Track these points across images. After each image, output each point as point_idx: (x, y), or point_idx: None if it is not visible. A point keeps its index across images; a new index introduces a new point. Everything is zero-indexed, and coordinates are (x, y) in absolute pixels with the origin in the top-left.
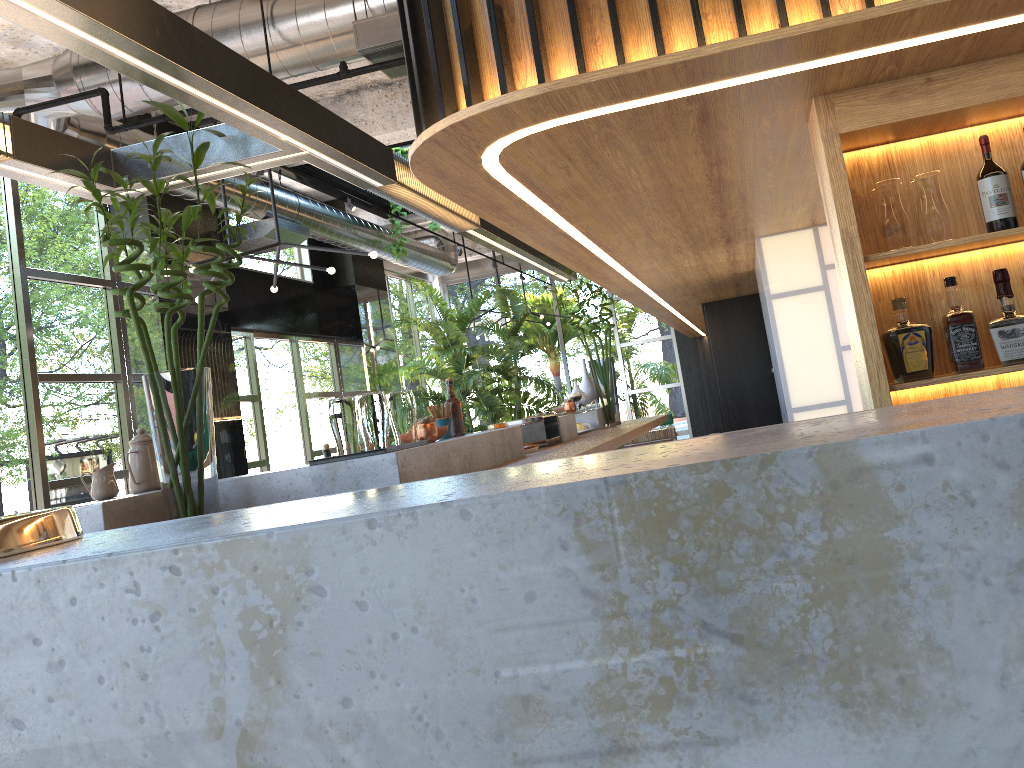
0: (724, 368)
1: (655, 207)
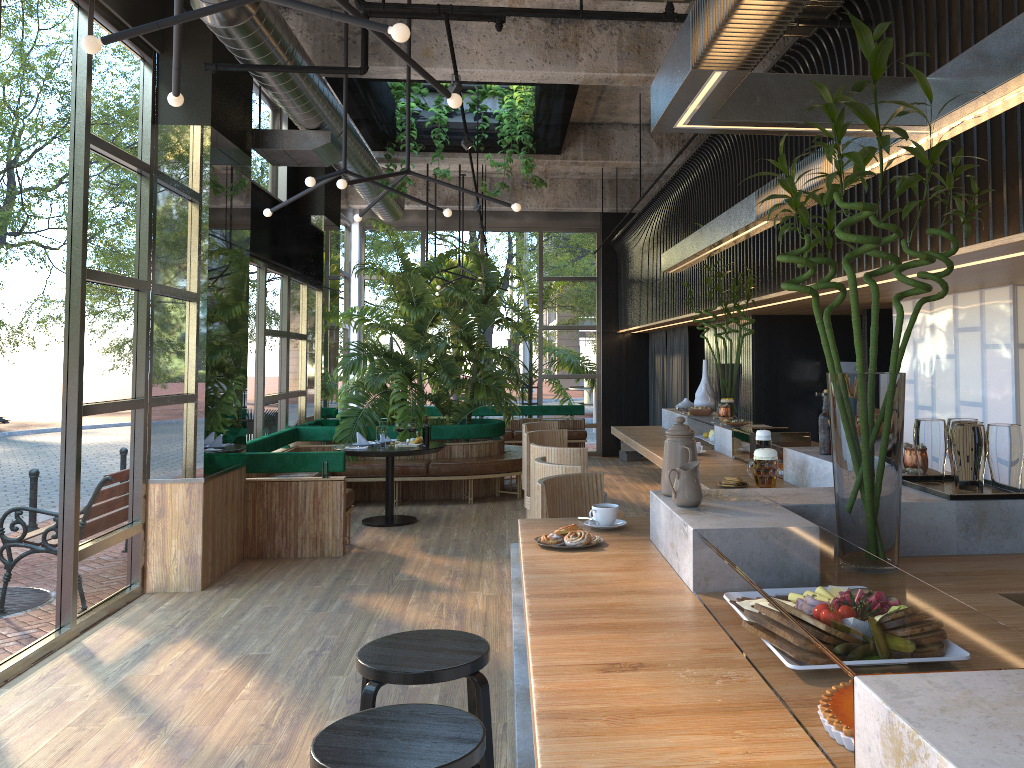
0: (763, 383)
1: None
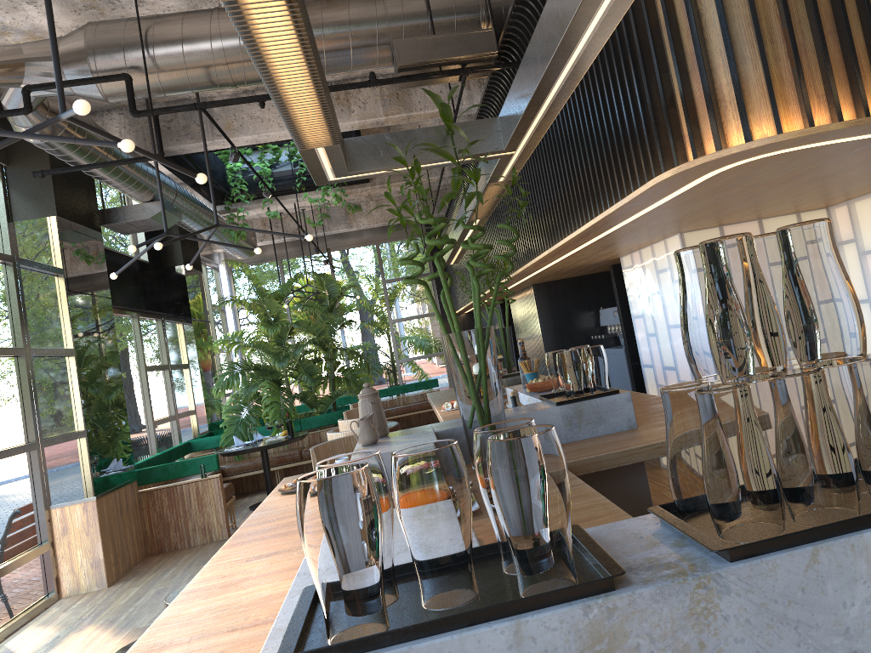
0: (551, 336)
1: (697, 207)
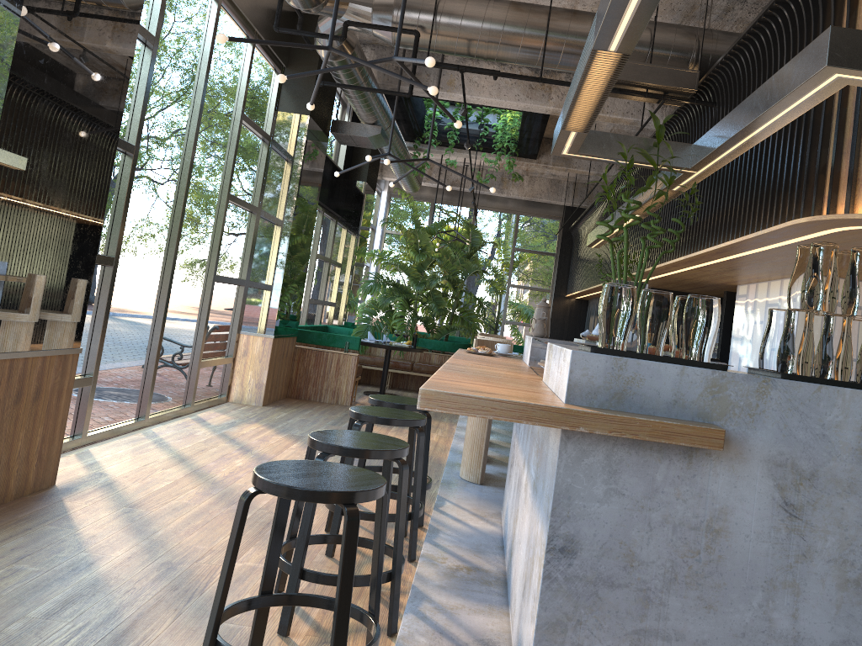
0: None
1: None
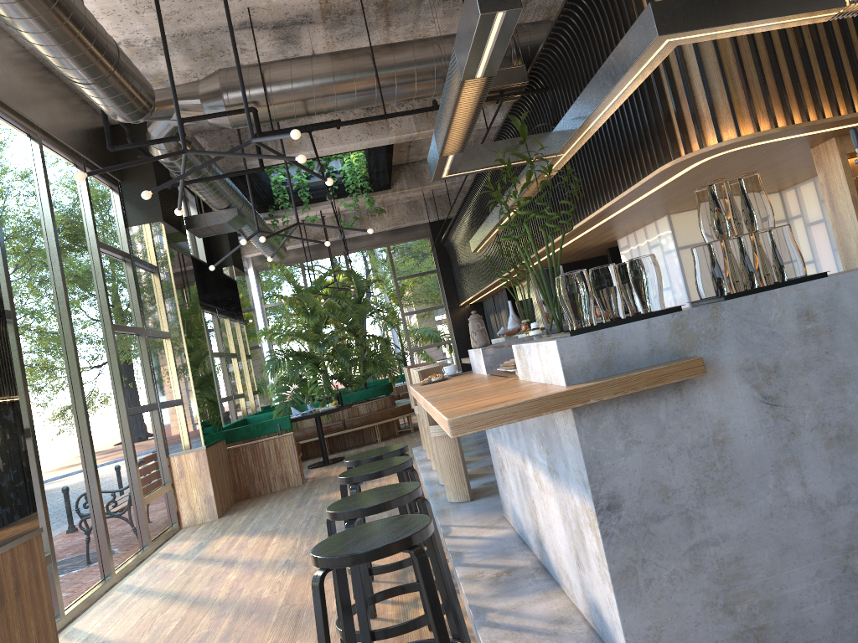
0: None
1: (683, 191)
